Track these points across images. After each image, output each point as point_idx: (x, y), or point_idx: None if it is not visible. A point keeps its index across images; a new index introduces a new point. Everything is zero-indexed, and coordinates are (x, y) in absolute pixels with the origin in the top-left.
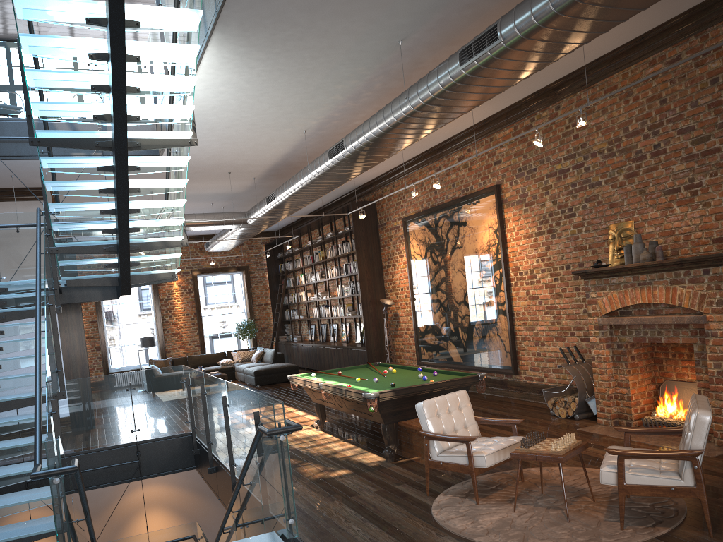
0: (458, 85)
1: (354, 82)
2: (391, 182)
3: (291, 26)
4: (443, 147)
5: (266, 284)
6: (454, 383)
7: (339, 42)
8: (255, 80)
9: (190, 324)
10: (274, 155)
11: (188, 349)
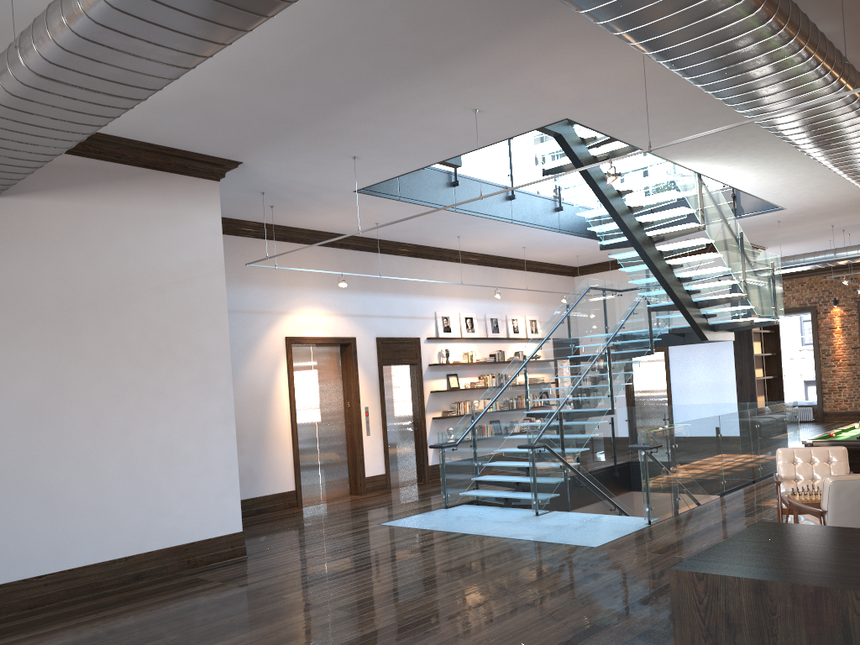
0: (831, 164)
1: None
2: None
3: (717, 142)
4: None
5: None
6: None
7: None
8: (756, 162)
9: None
10: None
11: None
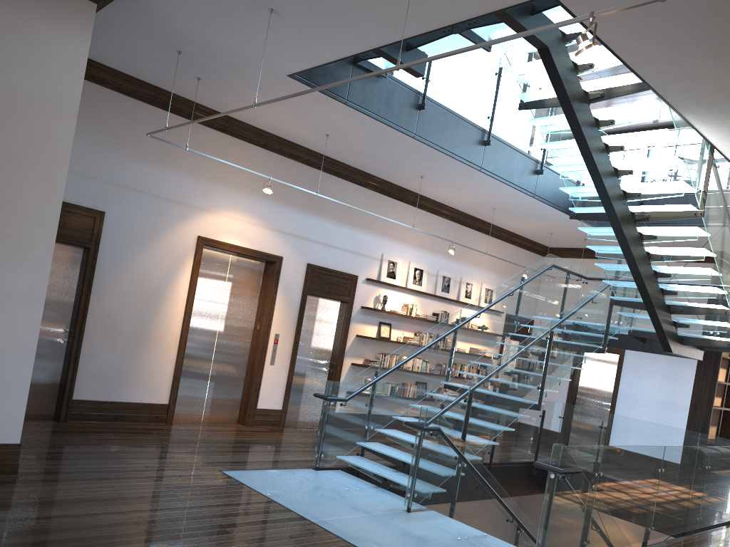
0: None
1: None
2: None
3: None
4: None
5: None
6: None
7: None
8: None
9: None
10: None
11: None
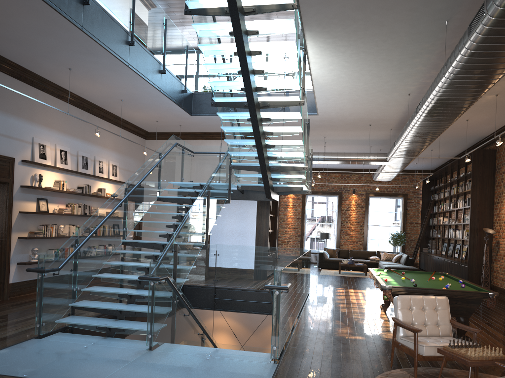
0: (472, 52)
1: (426, 56)
2: None
3: (354, 21)
4: None
5: (419, 208)
6: (462, 294)
7: (396, 28)
8: (350, 60)
9: (358, 229)
10: (396, 112)
11: (355, 246)
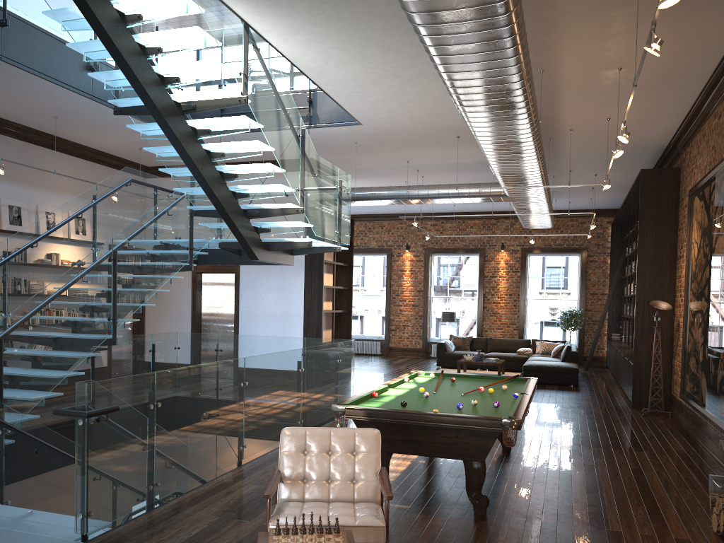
0: None
1: None
2: (690, 140)
3: None
4: (719, 81)
5: (606, 271)
6: (457, 421)
7: None
8: (317, 20)
9: (511, 306)
10: None
11: (506, 331)
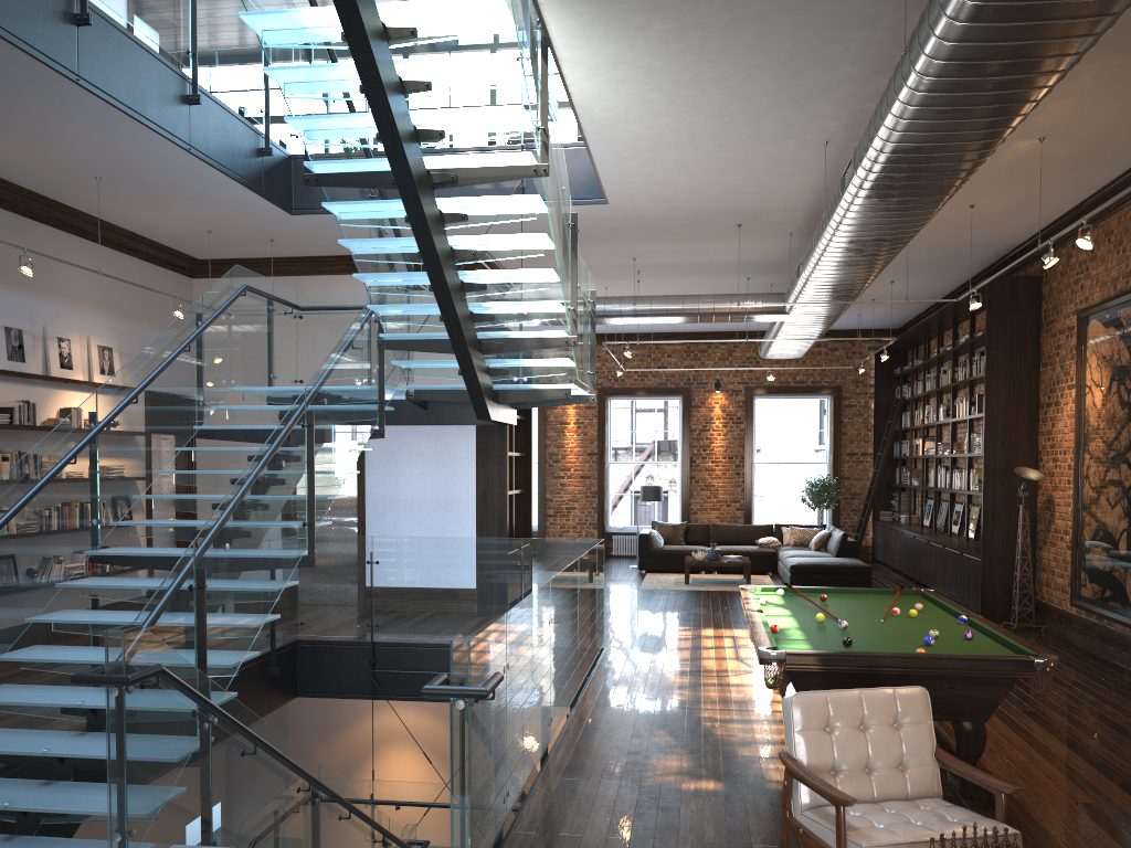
0: (978, 7)
1: (861, 34)
2: (1069, 238)
3: None
4: None
5: (869, 420)
6: (966, 665)
7: None
8: (665, 51)
9: (732, 474)
10: (799, 191)
11: (725, 513)
